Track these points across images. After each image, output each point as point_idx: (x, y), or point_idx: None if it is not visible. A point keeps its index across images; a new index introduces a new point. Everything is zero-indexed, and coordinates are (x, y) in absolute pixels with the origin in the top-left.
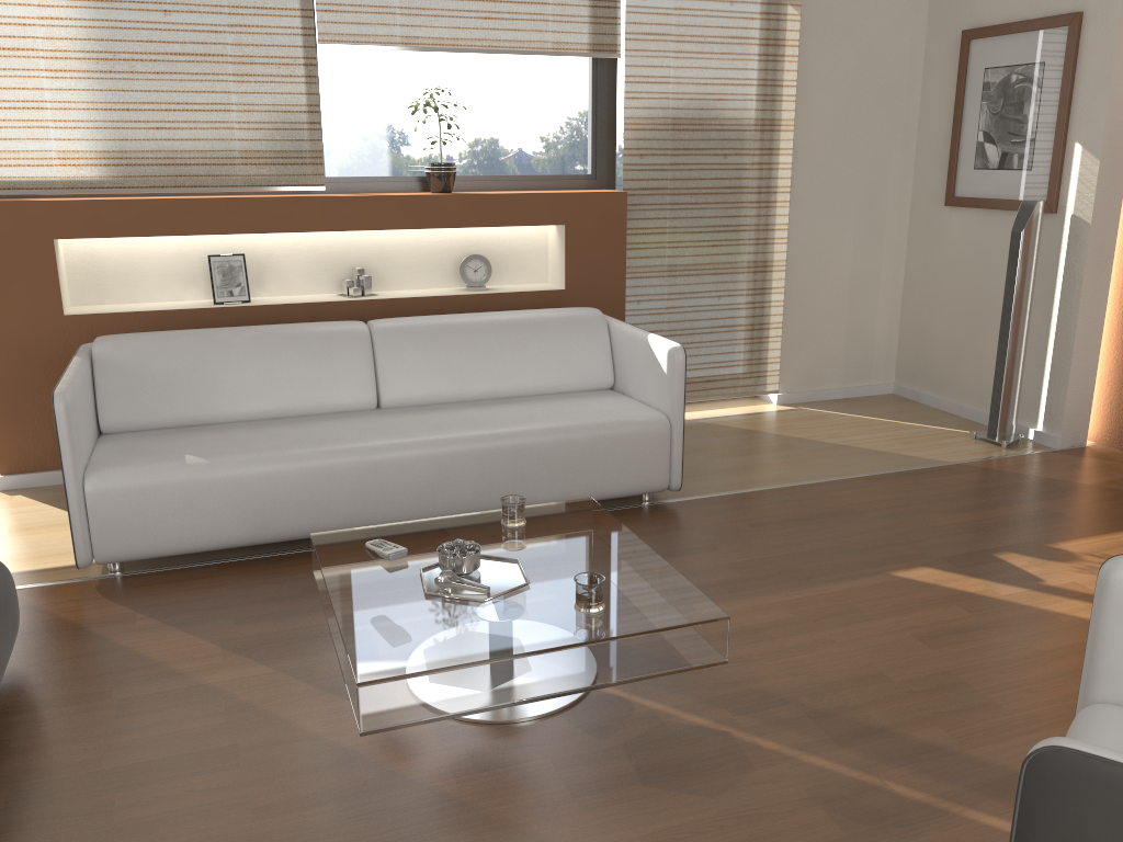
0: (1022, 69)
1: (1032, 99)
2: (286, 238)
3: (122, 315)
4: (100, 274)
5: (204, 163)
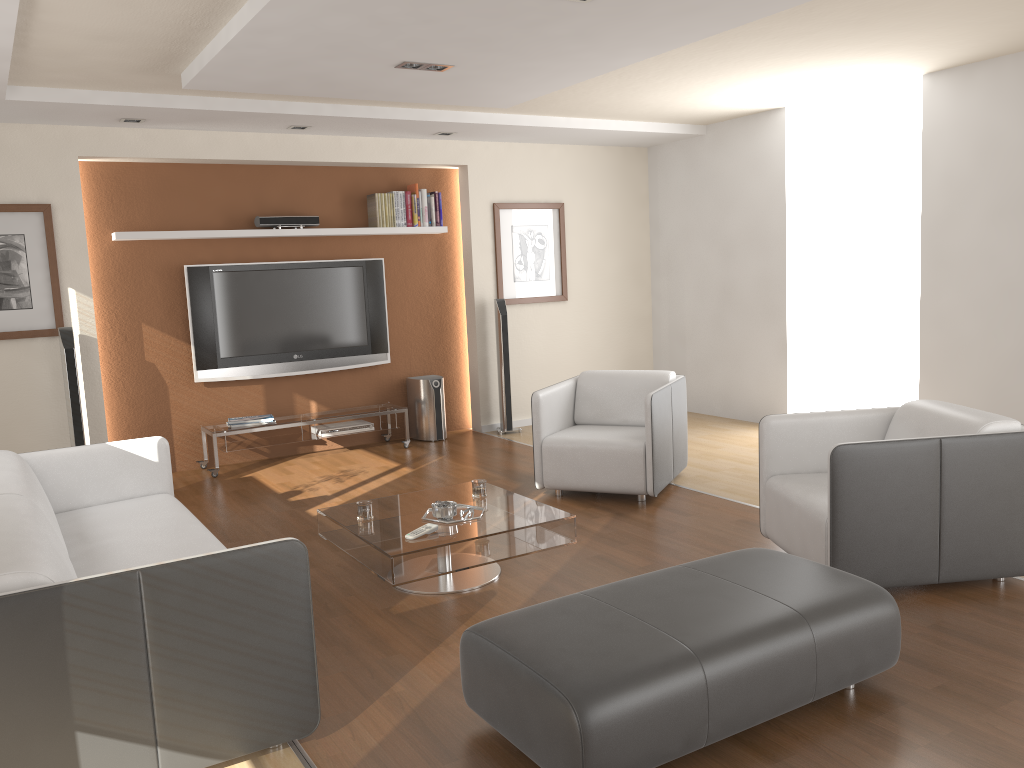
0: (2, 238)
1: (19, 259)
2: None
3: None
4: None
5: None
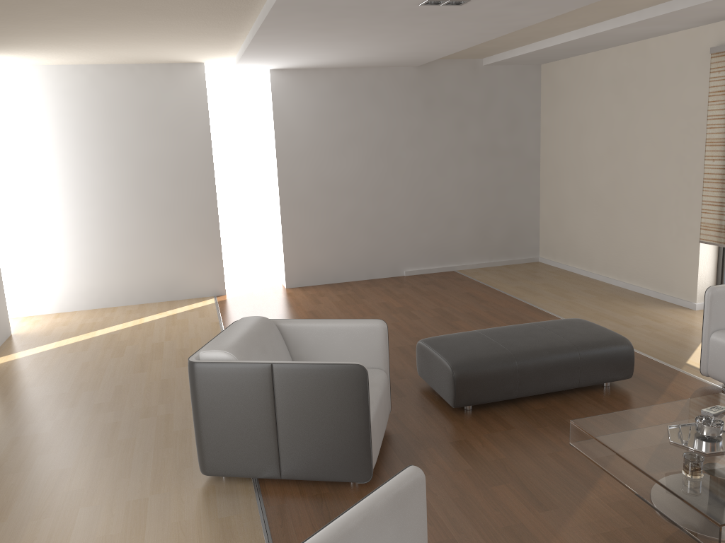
0: None
1: None
2: None
3: None
4: None
5: None
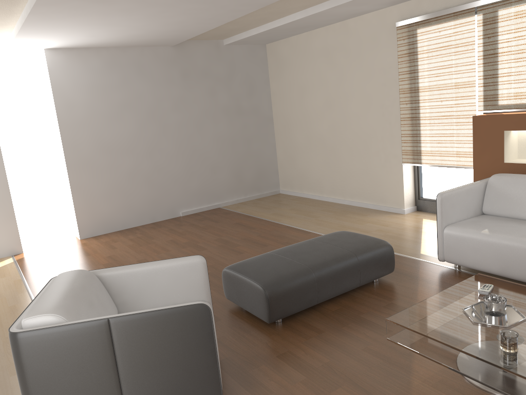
0: None
1: None
2: None
3: None
4: None
5: None
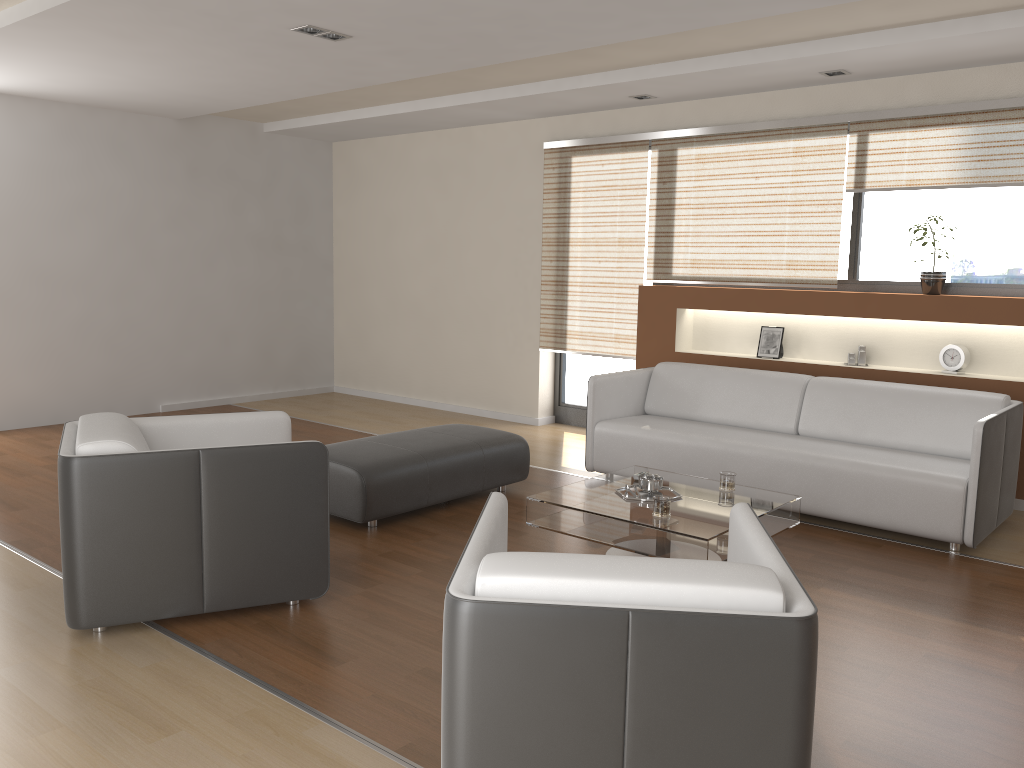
0: None
1: None
2: (818, 320)
3: (702, 355)
4: (708, 332)
5: (764, 268)
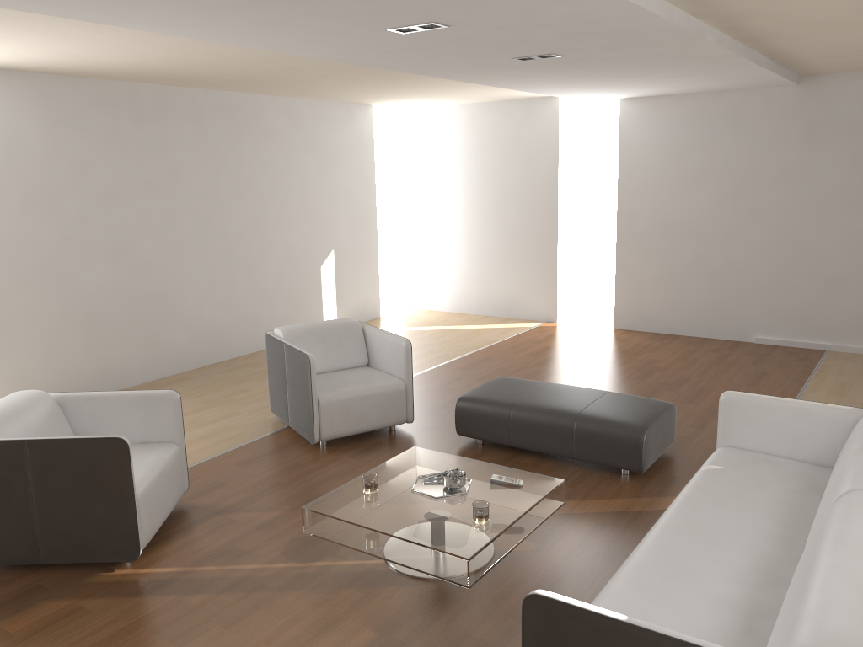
0: None
1: None
2: None
3: None
4: None
5: None
